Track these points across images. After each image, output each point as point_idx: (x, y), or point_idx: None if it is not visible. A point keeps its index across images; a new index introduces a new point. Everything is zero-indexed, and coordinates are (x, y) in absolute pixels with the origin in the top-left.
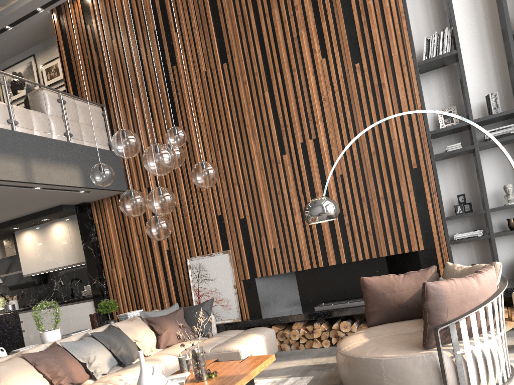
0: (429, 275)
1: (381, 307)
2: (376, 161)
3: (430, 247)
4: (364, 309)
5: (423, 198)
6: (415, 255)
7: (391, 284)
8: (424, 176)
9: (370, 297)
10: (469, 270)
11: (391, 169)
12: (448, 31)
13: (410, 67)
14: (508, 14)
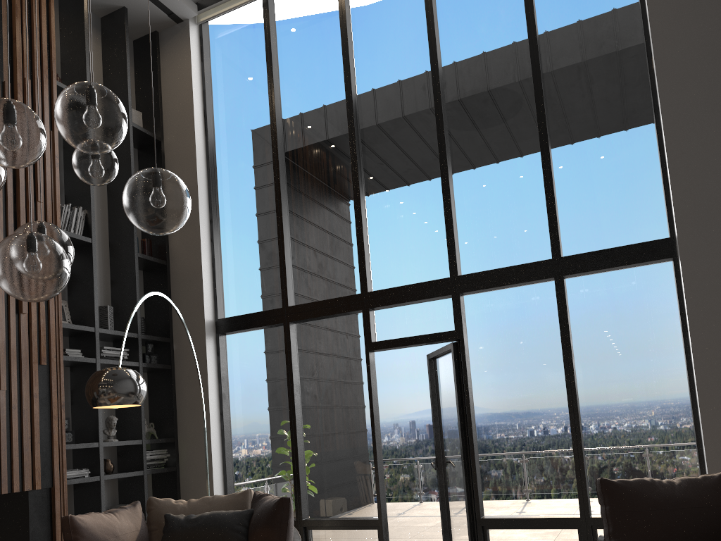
0: (141, 514)
1: None
2: None
3: (47, 486)
4: None
5: (47, 411)
6: (21, 498)
7: (111, 526)
8: (54, 379)
9: None
10: (206, 502)
11: (13, 355)
12: (82, 212)
13: None
14: (137, 234)
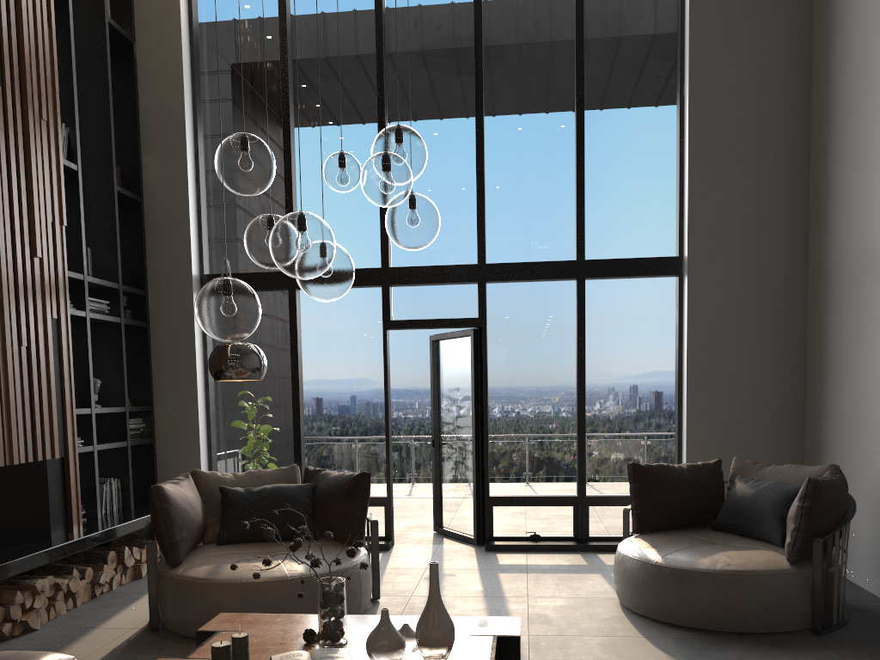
0: (195, 486)
1: (189, 530)
2: (13, 282)
3: (62, 455)
4: (8, 569)
5: (59, 372)
6: (39, 467)
7: (186, 497)
8: (64, 336)
9: (176, 516)
10: (255, 476)
11: (30, 306)
12: (65, 130)
13: (60, 156)
14: (115, 162)
